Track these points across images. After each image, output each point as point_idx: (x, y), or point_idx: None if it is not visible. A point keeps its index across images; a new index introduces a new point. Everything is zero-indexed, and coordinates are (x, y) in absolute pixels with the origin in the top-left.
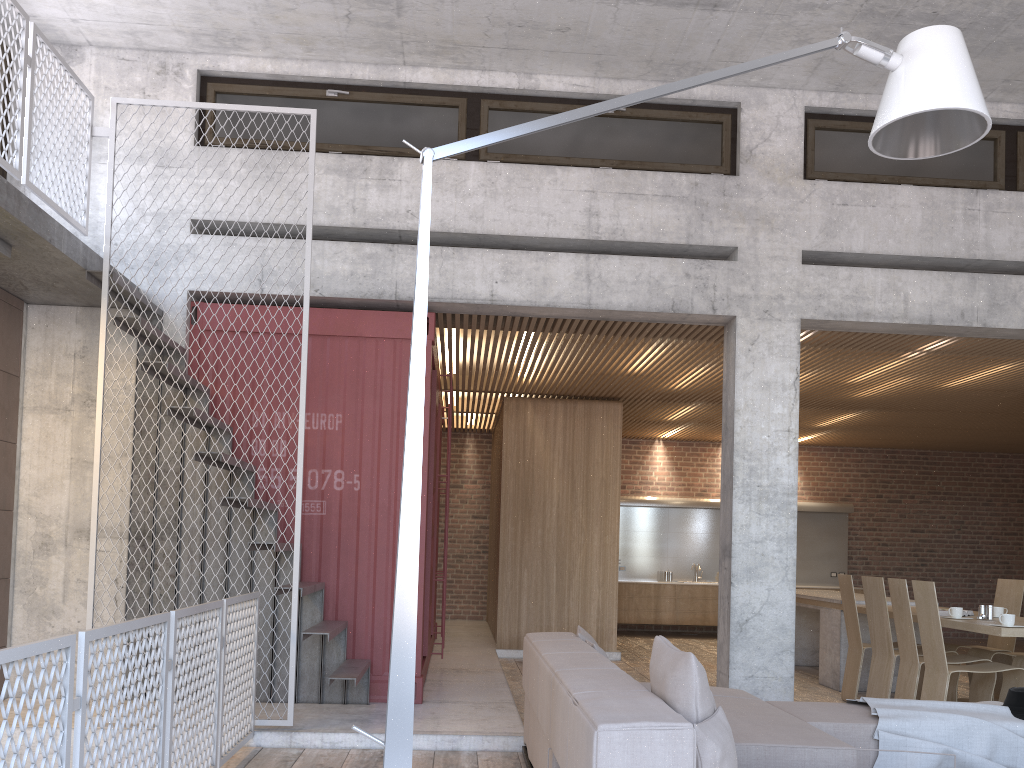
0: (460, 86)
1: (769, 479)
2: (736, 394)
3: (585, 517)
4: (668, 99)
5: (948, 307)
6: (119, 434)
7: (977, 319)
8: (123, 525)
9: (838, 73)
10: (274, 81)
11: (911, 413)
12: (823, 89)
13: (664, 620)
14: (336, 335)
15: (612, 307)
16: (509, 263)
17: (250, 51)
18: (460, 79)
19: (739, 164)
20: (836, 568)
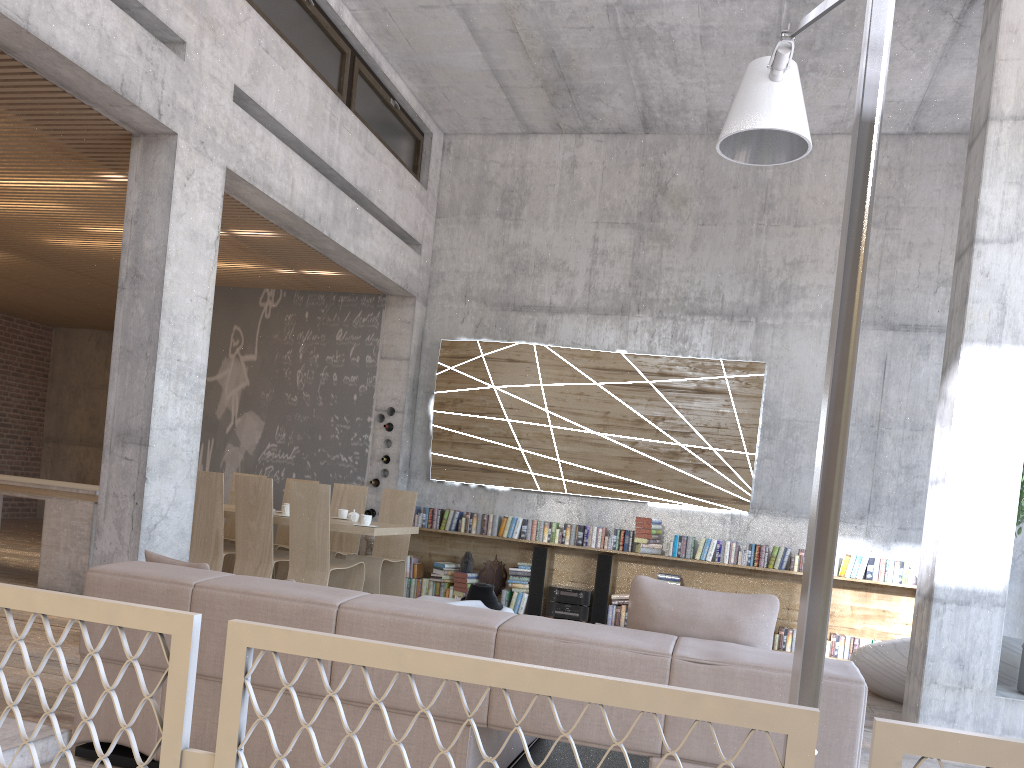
0: None
1: (187, 354)
2: (170, 237)
3: None
4: None
5: (314, 207)
6: None
7: (327, 228)
8: None
9: None
10: None
11: (56, 271)
12: None
13: None
14: None
15: (56, 46)
16: None
17: None
18: None
19: None
20: None
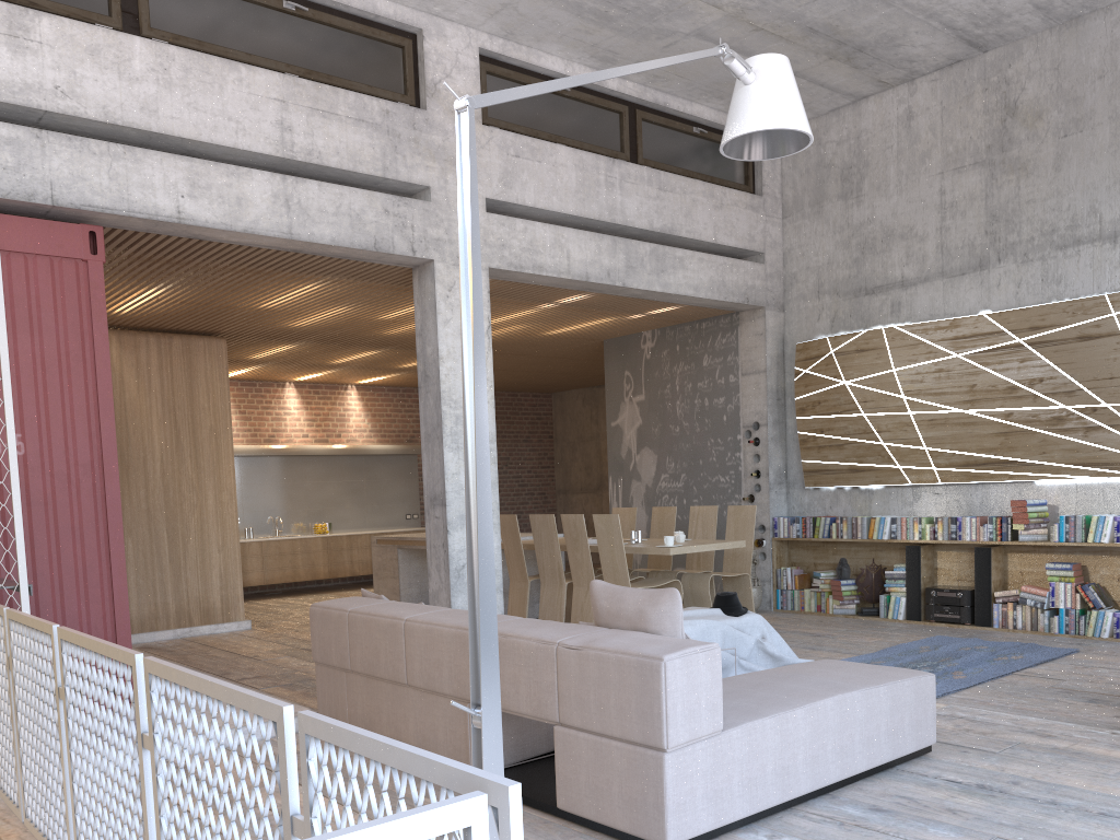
0: None
1: None
2: (439, 341)
3: (196, 473)
4: (352, 8)
5: (599, 266)
6: None
7: (619, 279)
8: None
9: (514, 22)
10: None
11: (496, 357)
12: (494, 33)
13: (253, 581)
14: None
15: (315, 240)
16: (196, 174)
17: None
18: None
19: (426, 97)
20: (410, 510)
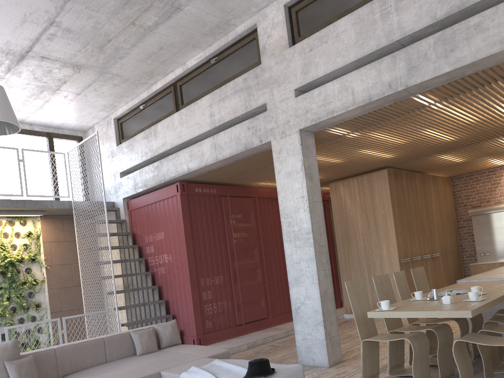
0: (168, 82)
1: (297, 227)
2: (276, 183)
3: (377, 238)
4: (230, 41)
5: (380, 85)
6: (117, 253)
7: (400, 84)
8: (122, 284)
9: None
10: (130, 111)
11: None
12: None
13: None
14: (157, 201)
15: (224, 157)
16: (191, 152)
17: (119, 105)
18: (167, 80)
19: (260, 57)
20: None
